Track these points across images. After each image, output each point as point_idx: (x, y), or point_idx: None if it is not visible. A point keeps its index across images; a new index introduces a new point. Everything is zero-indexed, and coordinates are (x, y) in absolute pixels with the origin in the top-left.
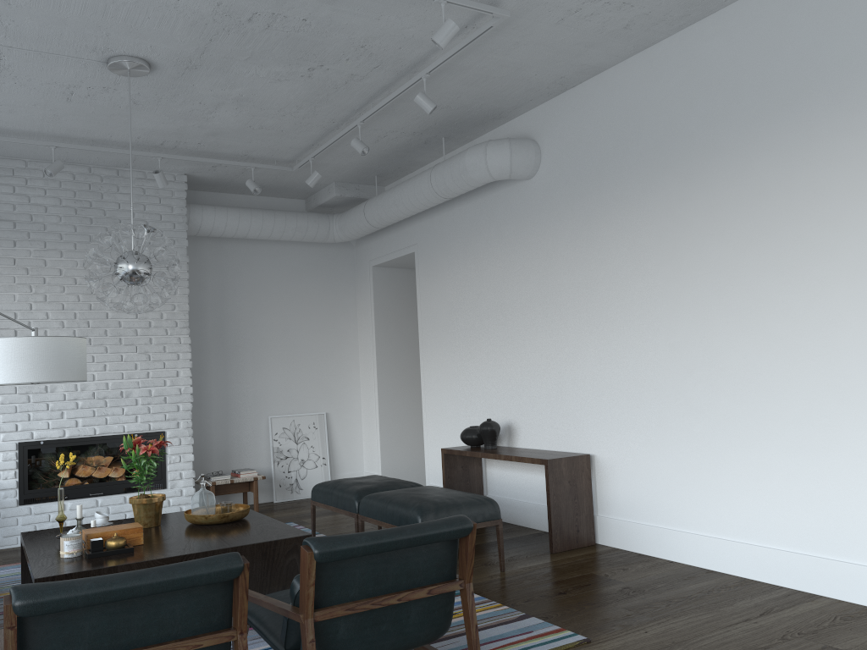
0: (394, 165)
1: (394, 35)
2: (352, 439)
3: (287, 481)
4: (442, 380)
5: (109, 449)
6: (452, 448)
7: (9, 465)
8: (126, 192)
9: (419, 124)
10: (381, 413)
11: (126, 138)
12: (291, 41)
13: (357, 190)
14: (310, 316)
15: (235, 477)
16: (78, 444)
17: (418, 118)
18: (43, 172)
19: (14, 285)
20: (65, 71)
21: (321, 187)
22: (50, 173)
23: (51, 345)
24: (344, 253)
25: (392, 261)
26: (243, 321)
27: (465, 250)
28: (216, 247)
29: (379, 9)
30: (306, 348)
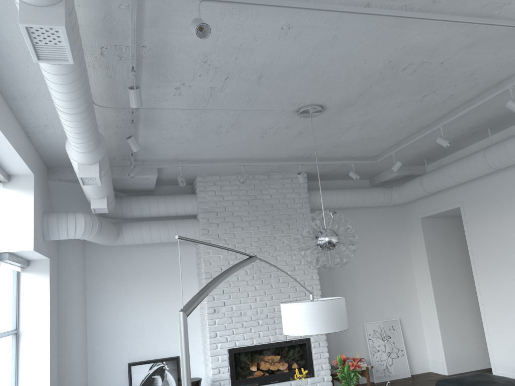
0: (441, 151)
1: (499, 63)
2: (418, 336)
3: (380, 367)
4: (499, 296)
5: (278, 351)
6: None
7: (225, 364)
8: (274, 187)
9: (477, 122)
10: (439, 318)
11: (282, 155)
12: (423, 78)
13: (409, 169)
14: (381, 254)
15: None
16: (261, 349)
17: (479, 118)
18: (229, 180)
19: (219, 250)
20: (269, 120)
21: (384, 170)
22: (241, 182)
23: (333, 305)
24: (396, 211)
25: (437, 213)
26: None
27: (511, 203)
28: None
29: (500, 46)
30: (381, 275)
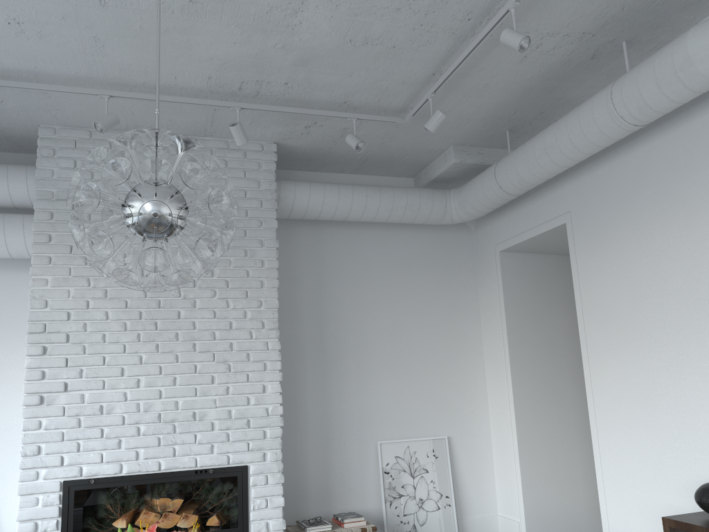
0: (535, 108)
1: None
2: (481, 471)
3: (402, 527)
4: (627, 399)
5: (177, 490)
6: (687, 521)
7: (50, 513)
8: None
9: (596, 13)
10: (520, 439)
11: (194, 80)
12: None
13: (481, 154)
14: (424, 315)
15: (338, 527)
16: (138, 483)
17: None
18: (110, 143)
19: (69, 278)
20: None
21: (435, 156)
22: (101, 129)
23: None
24: (461, 239)
25: (528, 241)
26: (345, 322)
27: (661, 206)
28: (312, 234)
29: None
30: (420, 354)
